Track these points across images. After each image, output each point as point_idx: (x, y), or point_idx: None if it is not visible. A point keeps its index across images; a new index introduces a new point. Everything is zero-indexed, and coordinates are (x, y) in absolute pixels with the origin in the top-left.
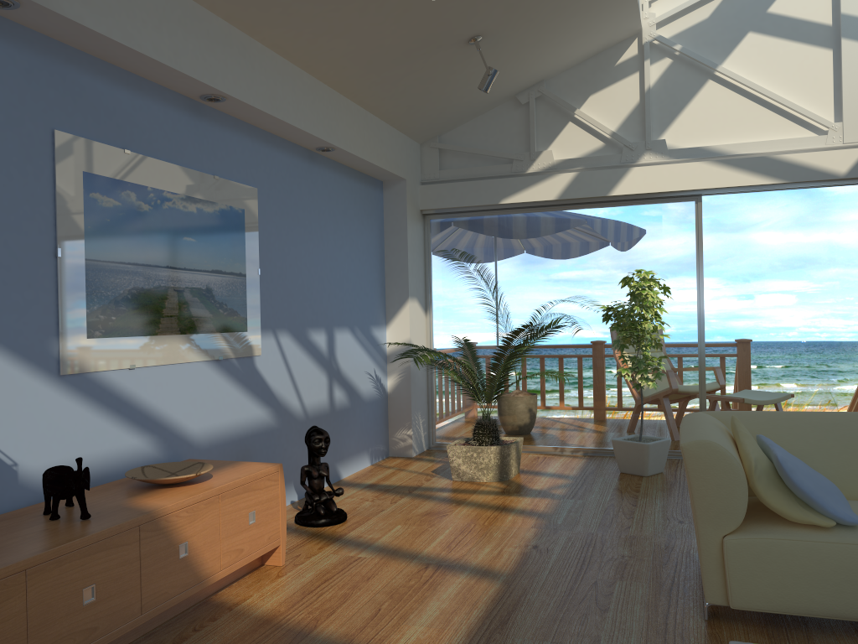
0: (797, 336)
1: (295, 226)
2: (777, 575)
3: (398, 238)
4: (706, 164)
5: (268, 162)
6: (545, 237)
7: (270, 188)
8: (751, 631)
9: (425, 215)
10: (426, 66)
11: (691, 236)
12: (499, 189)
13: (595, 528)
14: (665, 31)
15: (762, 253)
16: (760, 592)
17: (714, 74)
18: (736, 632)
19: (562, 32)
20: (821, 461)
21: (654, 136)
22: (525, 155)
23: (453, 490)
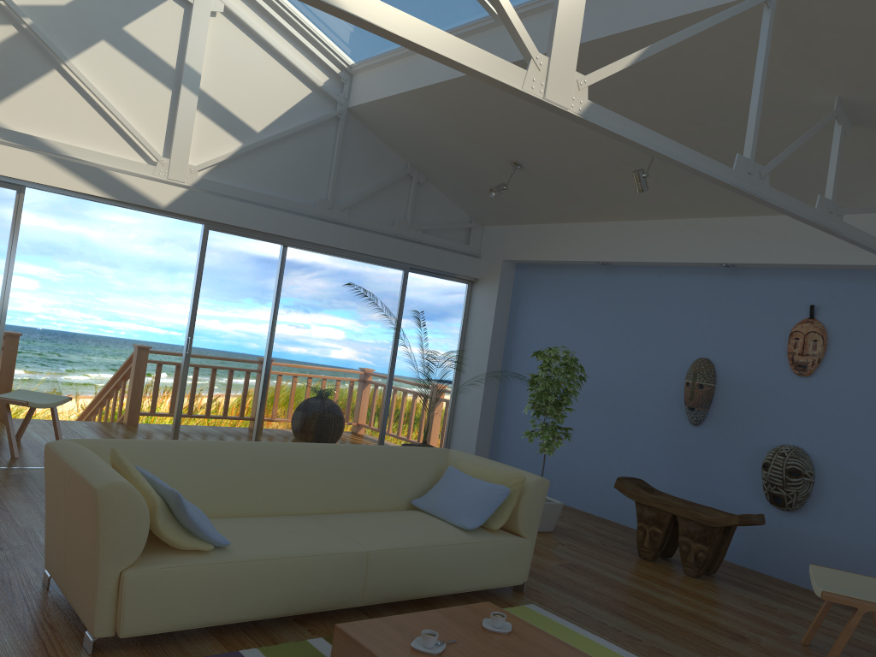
0: (34, 323)
1: None
2: (167, 599)
3: None
4: (39, 157)
5: None
6: None
7: None
8: (134, 654)
9: None
10: None
11: (7, 227)
12: None
13: None
14: None
15: None
16: (149, 617)
17: (61, 66)
18: None
19: None
20: (177, 486)
21: None
22: None
23: None
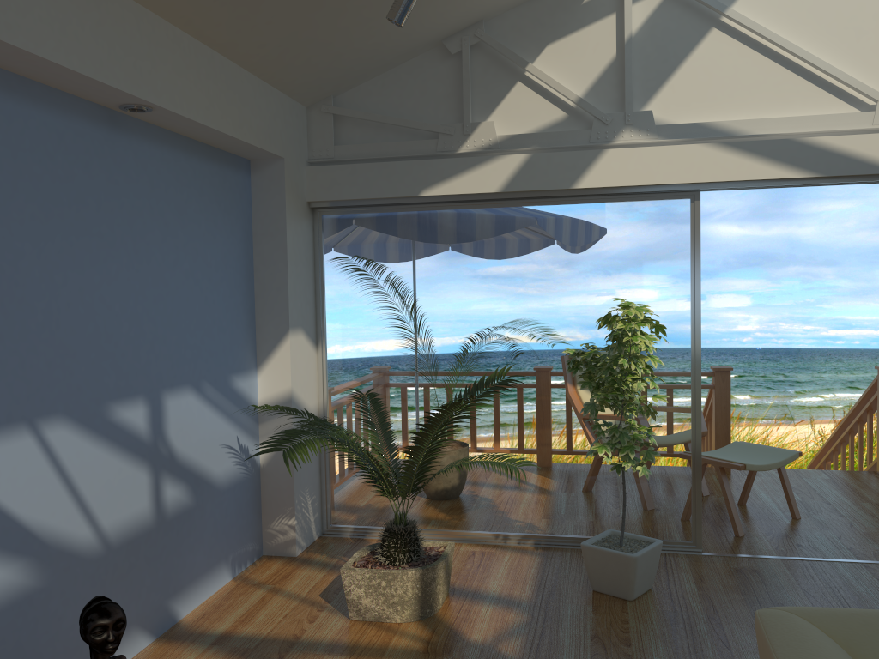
0: (752, 342)
1: (78, 237)
2: None
3: (273, 244)
4: (709, 148)
5: (13, 126)
6: (483, 244)
7: (18, 173)
8: None
9: (314, 209)
10: None
11: (685, 248)
12: (420, 174)
13: None
14: None
15: (715, 248)
16: None
17: (720, 20)
18: None
19: None
20: None
21: (636, 105)
22: (456, 127)
23: (349, 650)
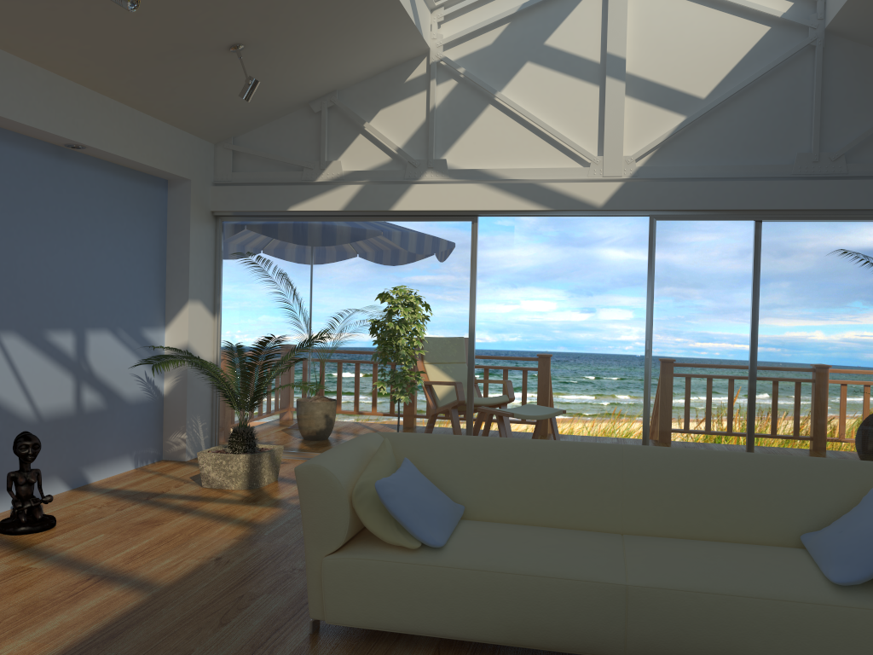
0: (632, 350)
1: (32, 224)
2: (364, 593)
3: (181, 239)
4: (481, 187)
5: None
6: (332, 247)
7: None
8: (342, 644)
9: (217, 217)
10: (188, 69)
11: (467, 255)
12: (288, 195)
13: (295, 540)
14: (452, 53)
15: (605, 268)
16: (349, 608)
17: (494, 99)
18: (326, 646)
19: (338, 46)
20: (463, 484)
21: (438, 155)
22: (316, 164)
23: (193, 498)
